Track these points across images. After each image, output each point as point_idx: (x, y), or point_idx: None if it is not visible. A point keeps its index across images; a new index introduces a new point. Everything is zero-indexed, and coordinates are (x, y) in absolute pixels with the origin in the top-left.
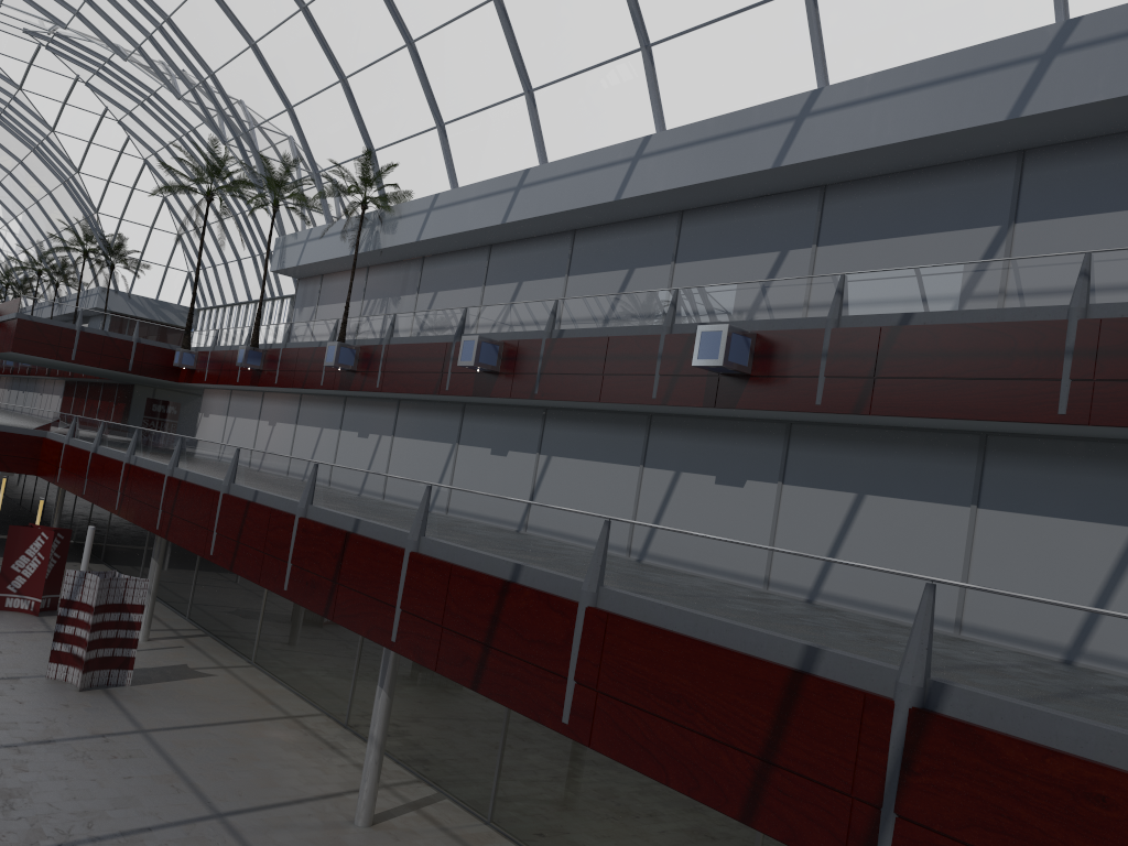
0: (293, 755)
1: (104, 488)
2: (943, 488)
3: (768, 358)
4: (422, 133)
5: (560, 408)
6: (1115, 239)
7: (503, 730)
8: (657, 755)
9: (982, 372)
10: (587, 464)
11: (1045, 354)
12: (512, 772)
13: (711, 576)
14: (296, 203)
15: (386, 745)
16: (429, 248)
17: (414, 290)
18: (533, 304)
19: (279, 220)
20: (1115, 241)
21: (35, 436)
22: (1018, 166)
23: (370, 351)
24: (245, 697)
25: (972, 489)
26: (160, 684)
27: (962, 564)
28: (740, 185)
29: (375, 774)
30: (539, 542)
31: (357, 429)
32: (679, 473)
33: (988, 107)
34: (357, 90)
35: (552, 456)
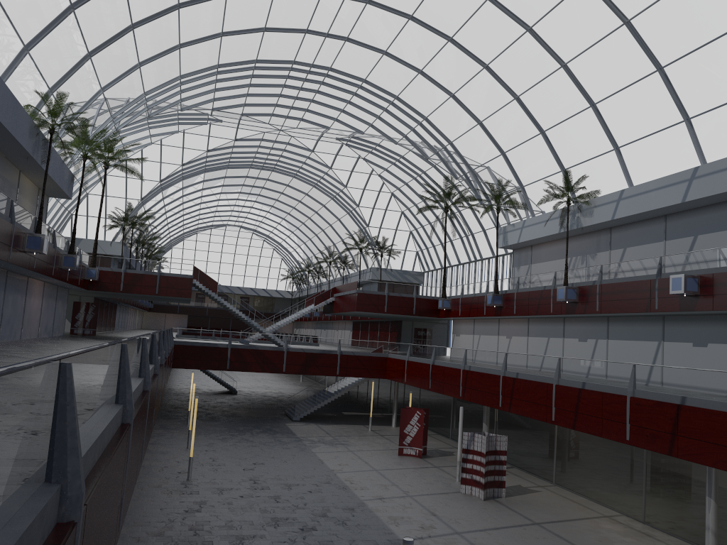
0: (630, 539)
1: (446, 384)
2: None
3: None
4: (602, 155)
5: None
6: None
7: None
8: None
9: None
10: None
11: None
12: None
13: None
14: (509, 206)
15: (681, 534)
16: (617, 222)
17: (607, 248)
18: (718, 250)
19: (495, 217)
20: None
21: (383, 357)
22: None
23: (587, 289)
24: (569, 504)
25: None
26: (518, 496)
27: None
28: None
29: None
30: None
31: (576, 336)
32: None
33: None
34: (552, 137)
35: None
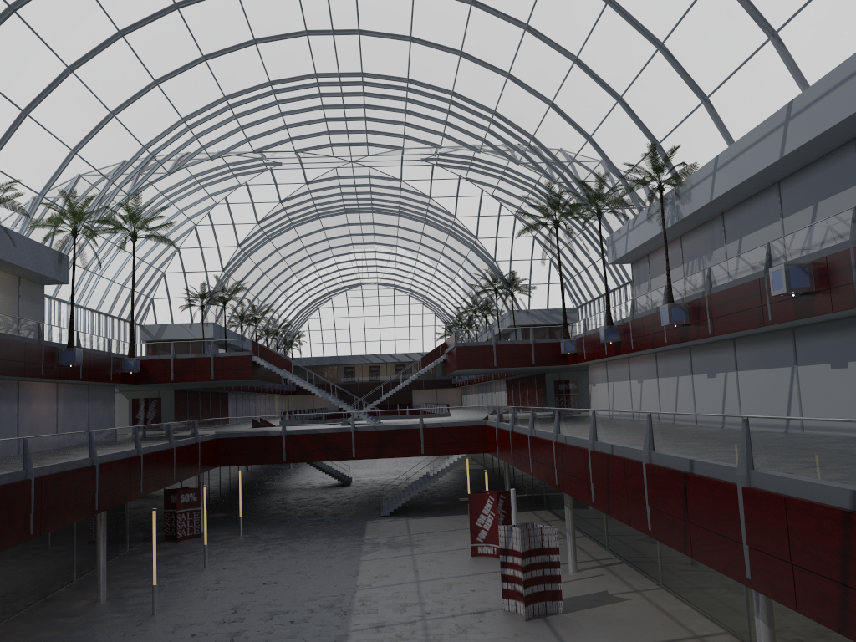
0: None
1: (521, 456)
2: None
3: None
4: (691, 113)
5: None
6: None
7: None
8: None
9: None
10: None
11: None
12: None
13: None
14: (614, 206)
15: None
16: (723, 204)
17: (722, 242)
18: (831, 219)
19: (606, 224)
20: None
21: (480, 425)
22: None
23: (696, 304)
24: (655, 619)
25: None
26: (586, 611)
27: None
28: None
29: None
30: None
31: (705, 371)
32: None
33: None
34: (631, 102)
35: None
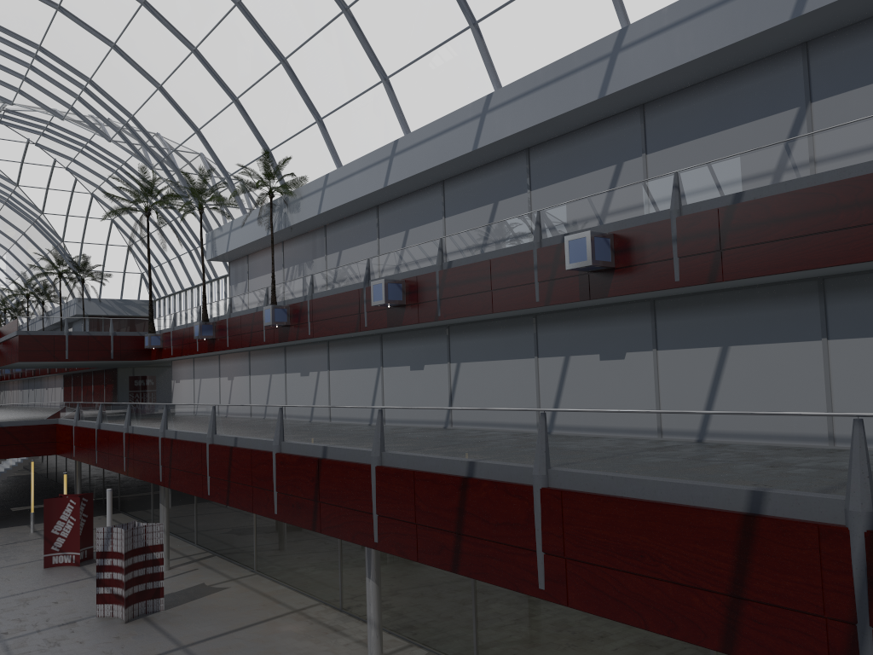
0: (306, 643)
1: (111, 456)
2: (794, 329)
3: (627, 251)
4: (305, 129)
5: (459, 323)
6: None
7: (473, 593)
8: (631, 605)
9: (813, 229)
10: (491, 363)
11: (866, 203)
12: (488, 626)
13: (647, 445)
14: (216, 203)
15: None
16: (328, 218)
17: (323, 253)
18: (422, 245)
19: (205, 220)
20: None
21: (50, 424)
22: (804, 56)
23: (298, 308)
24: (256, 602)
25: (819, 325)
26: (187, 604)
27: (824, 388)
28: (573, 118)
29: (378, 650)
30: (485, 440)
31: (299, 370)
32: (568, 357)
33: (773, 12)
34: (248, 106)
35: (461, 363)
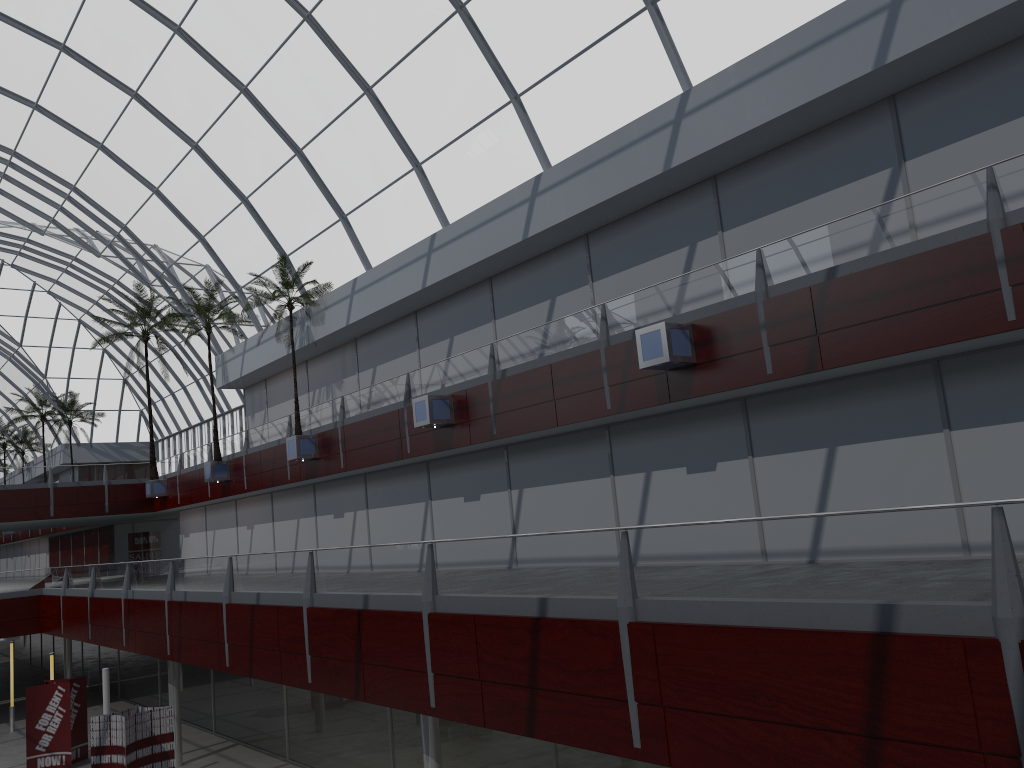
0: None
1: (108, 628)
2: (911, 421)
3: (709, 343)
4: (328, 229)
5: (519, 442)
6: (1005, 150)
7: (555, 766)
8: (747, 758)
9: (921, 302)
10: (559, 487)
11: (978, 269)
12: None
13: (750, 560)
14: (227, 321)
15: None
16: (359, 329)
17: (354, 370)
18: (470, 353)
19: (214, 341)
20: (1006, 152)
21: (32, 596)
22: (892, 111)
23: (328, 436)
24: None
25: (939, 415)
26: None
27: (951, 488)
28: (636, 196)
29: None
30: (557, 571)
31: (331, 511)
32: (649, 473)
33: (852, 63)
34: (259, 206)
35: (523, 489)
